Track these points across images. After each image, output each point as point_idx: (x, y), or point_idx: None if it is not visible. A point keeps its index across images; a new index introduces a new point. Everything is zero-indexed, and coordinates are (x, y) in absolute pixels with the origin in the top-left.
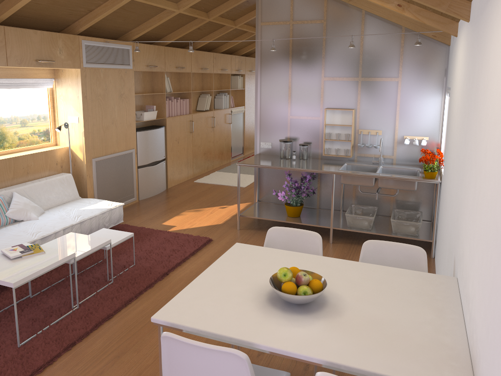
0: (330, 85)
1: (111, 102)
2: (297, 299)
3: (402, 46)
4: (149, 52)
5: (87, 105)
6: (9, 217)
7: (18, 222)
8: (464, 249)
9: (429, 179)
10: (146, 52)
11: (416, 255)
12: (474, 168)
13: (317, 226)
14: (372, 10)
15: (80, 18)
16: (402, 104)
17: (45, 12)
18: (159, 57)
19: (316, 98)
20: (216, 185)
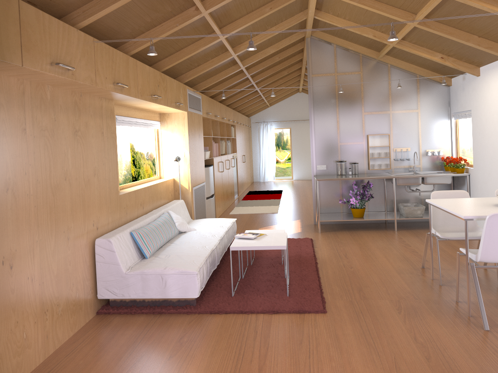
0: (369, 118)
1: (196, 140)
2: None
3: (418, 87)
4: (206, 102)
5: (189, 141)
6: (178, 229)
7: (183, 233)
8: None
9: (461, 173)
10: (205, 101)
11: None
12: None
13: (372, 225)
14: (397, 64)
15: (187, 71)
16: (422, 127)
17: (177, 66)
18: (209, 106)
19: (359, 128)
20: (252, 214)
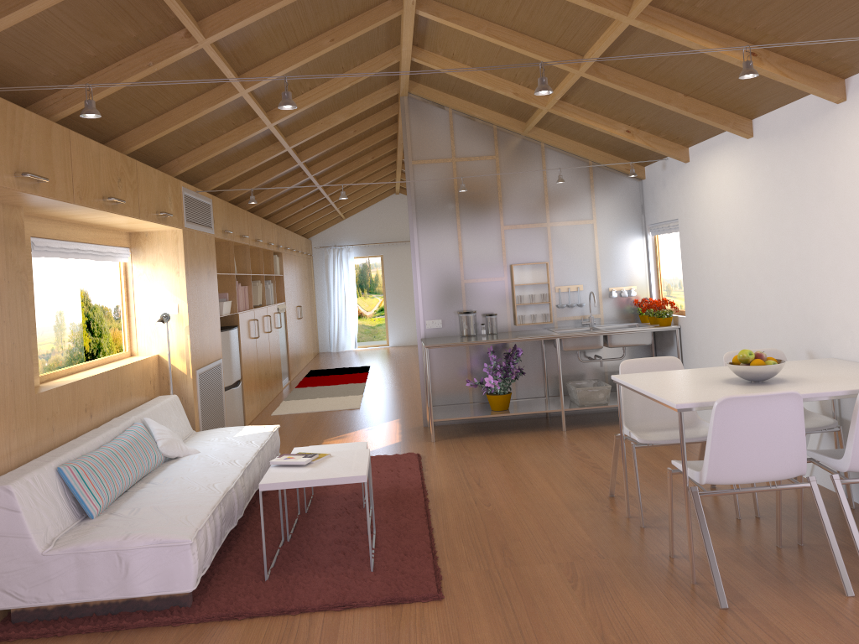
0: (512, 235)
1: (203, 282)
2: (774, 369)
3: (592, 182)
4: (223, 211)
5: (189, 284)
6: (163, 453)
7: (172, 460)
8: (847, 320)
9: (667, 326)
10: (220, 210)
11: (775, 356)
12: (852, 242)
13: (524, 422)
14: (556, 142)
15: (182, 154)
16: (601, 249)
17: (161, 144)
18: (229, 218)
19: (496, 252)
20: (314, 413)
